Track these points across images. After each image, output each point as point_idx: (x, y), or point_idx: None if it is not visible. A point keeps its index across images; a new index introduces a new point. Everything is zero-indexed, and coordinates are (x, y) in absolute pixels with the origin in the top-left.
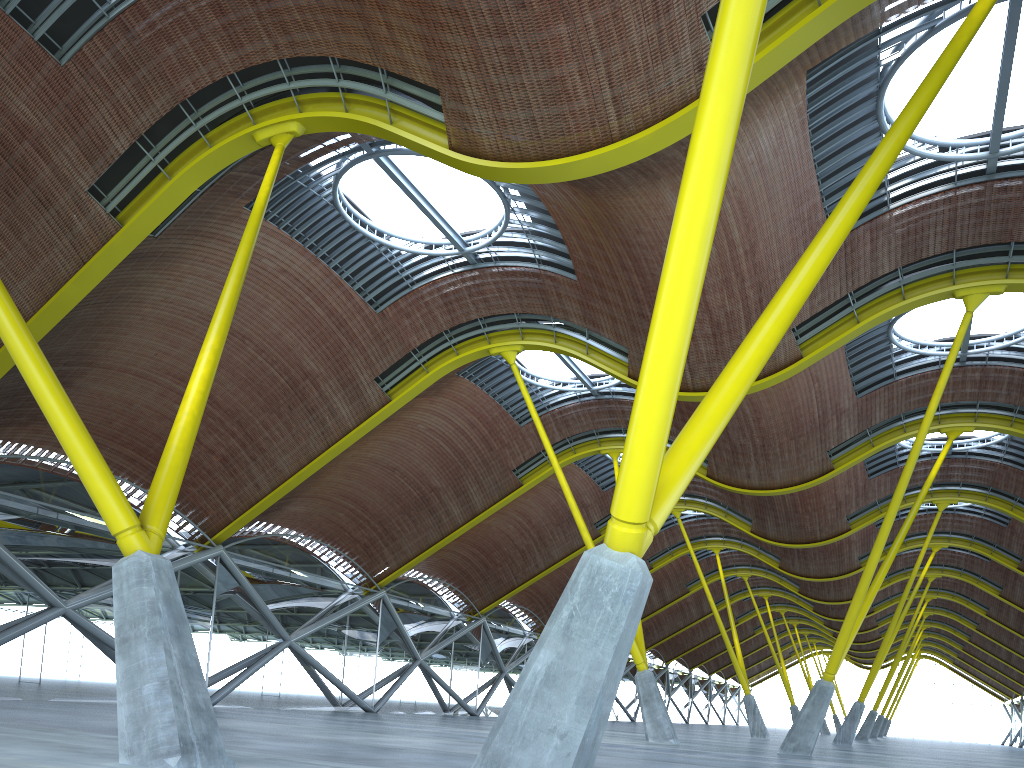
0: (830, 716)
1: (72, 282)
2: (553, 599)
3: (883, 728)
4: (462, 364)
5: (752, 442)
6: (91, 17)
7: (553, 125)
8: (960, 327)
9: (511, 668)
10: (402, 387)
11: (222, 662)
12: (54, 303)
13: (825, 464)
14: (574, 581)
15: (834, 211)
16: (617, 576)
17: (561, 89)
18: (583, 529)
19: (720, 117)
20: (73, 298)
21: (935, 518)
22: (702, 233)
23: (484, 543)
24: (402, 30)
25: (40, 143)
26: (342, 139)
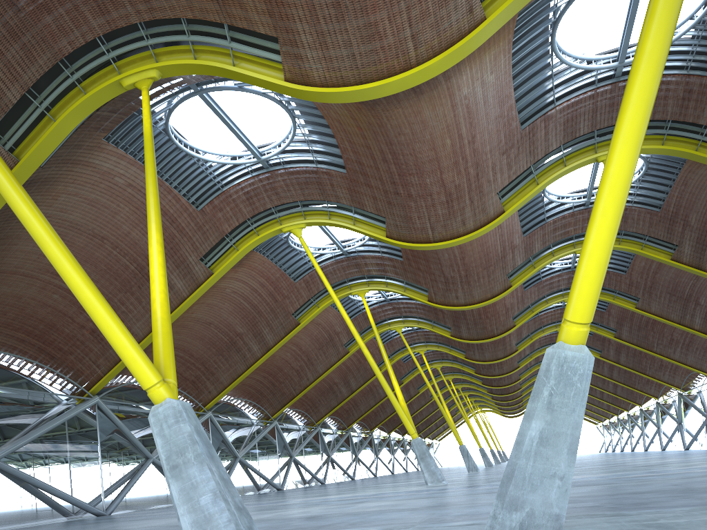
0: None
1: None
2: (317, 401)
3: None
4: (262, 241)
5: (459, 274)
6: None
7: (368, 58)
8: None
9: (297, 453)
10: (220, 263)
11: (111, 481)
12: None
13: (506, 283)
14: (546, 370)
15: None
16: (580, 362)
17: (375, 31)
18: (364, 347)
19: (666, 28)
20: None
21: None
22: (647, 112)
23: (271, 368)
24: None
25: None
26: (179, 81)
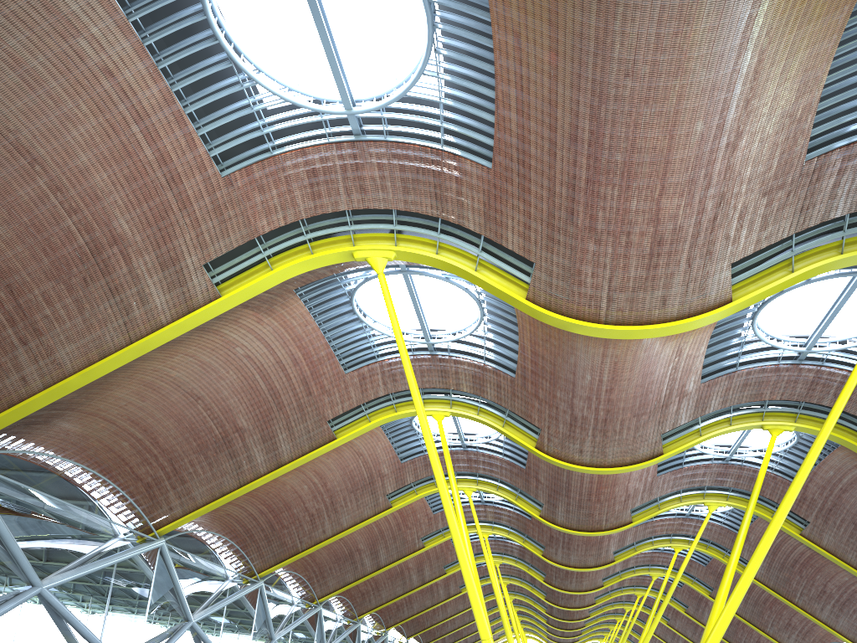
0: None
1: None
2: (327, 569)
3: None
4: (316, 267)
5: (595, 415)
6: None
7: None
8: None
9: (281, 636)
10: (237, 283)
11: None
12: None
13: (657, 447)
14: None
15: None
16: None
17: None
18: (441, 478)
19: None
20: None
21: (705, 518)
22: None
23: (275, 502)
24: None
25: None
26: None
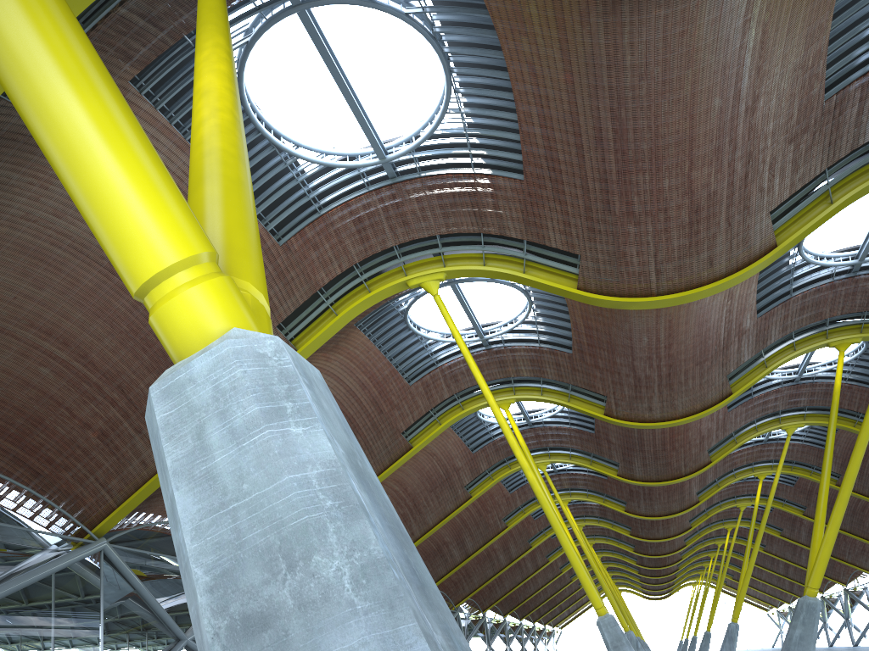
0: None
1: None
2: None
3: (686, 647)
4: (375, 302)
5: (658, 372)
6: None
7: None
8: None
9: None
10: (308, 334)
11: None
12: None
13: (725, 389)
14: None
15: None
16: None
17: None
18: (528, 469)
19: None
20: None
21: (786, 442)
22: None
23: None
24: None
25: None
26: None
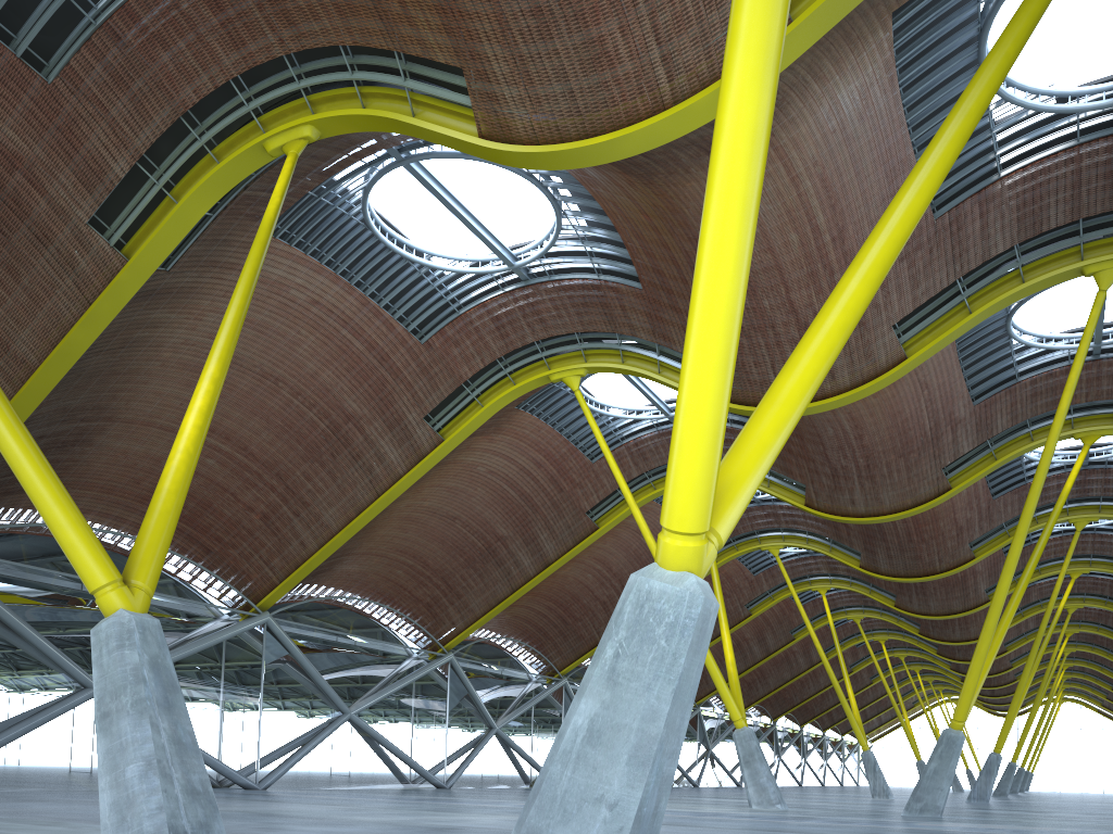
0: (963, 771)
1: (78, 326)
2: None
3: (1024, 782)
4: (520, 394)
5: (855, 463)
6: (77, 26)
7: (594, 96)
8: (1092, 309)
9: None
10: (455, 425)
11: (274, 740)
12: (60, 351)
13: (941, 483)
14: (619, 611)
15: (930, 145)
16: (672, 602)
17: (600, 51)
18: None
19: None
20: (81, 344)
21: (1073, 539)
22: (751, 146)
23: (561, 596)
24: (416, 2)
25: (32, 173)
26: (366, 145)
